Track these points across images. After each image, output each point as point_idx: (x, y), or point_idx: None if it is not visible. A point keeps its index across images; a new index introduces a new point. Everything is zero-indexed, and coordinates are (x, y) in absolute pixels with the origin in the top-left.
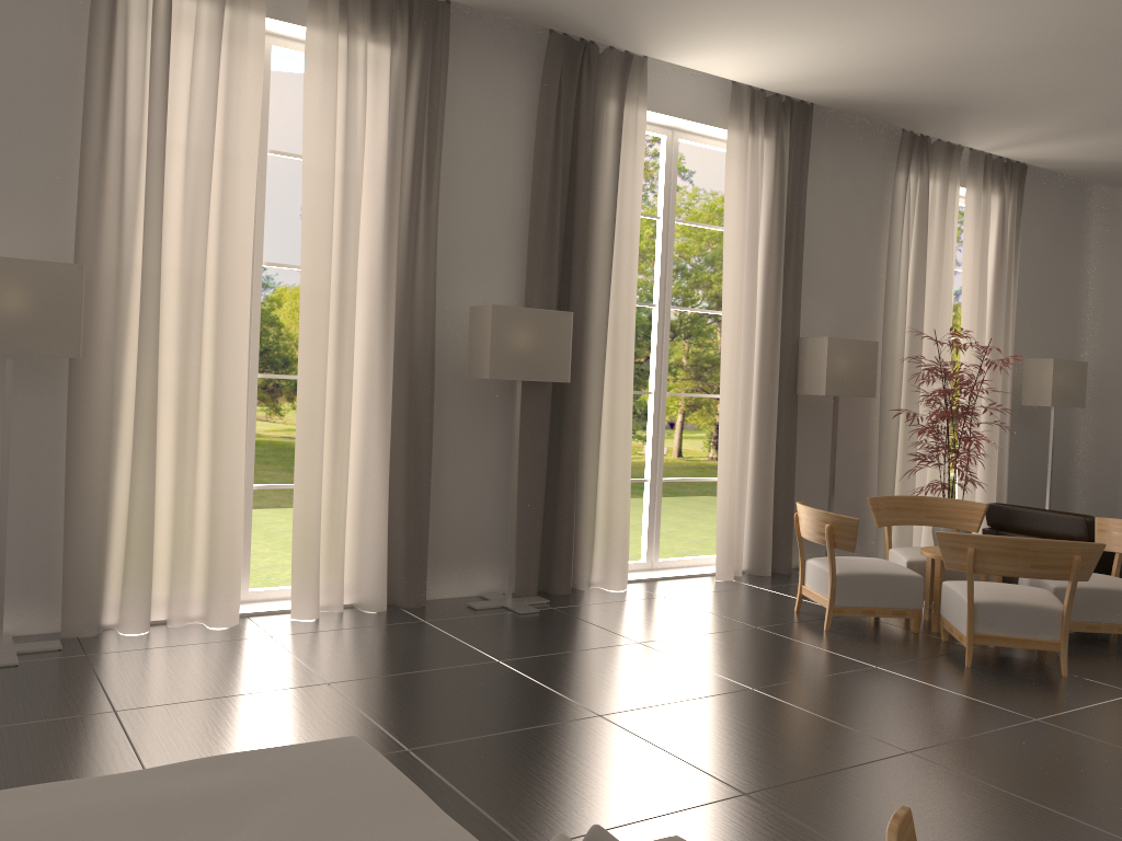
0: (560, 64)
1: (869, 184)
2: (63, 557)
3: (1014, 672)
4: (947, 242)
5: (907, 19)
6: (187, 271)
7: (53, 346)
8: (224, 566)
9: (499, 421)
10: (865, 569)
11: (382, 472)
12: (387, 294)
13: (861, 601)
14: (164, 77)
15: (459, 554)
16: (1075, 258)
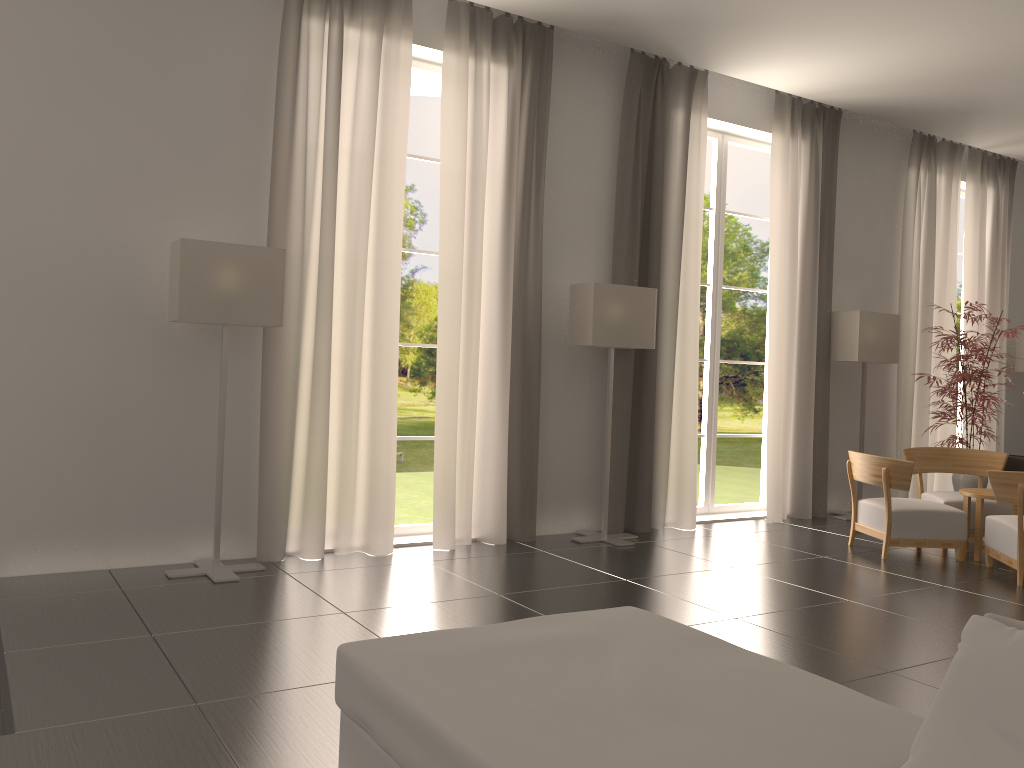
0: (640, 78)
1: (885, 179)
2: (258, 494)
3: None
4: (951, 229)
5: (947, 36)
6: (353, 254)
7: (262, 316)
8: (383, 503)
9: (590, 382)
10: (915, 507)
11: (504, 425)
12: (507, 273)
13: (914, 534)
14: (338, 93)
15: (559, 497)
16: None
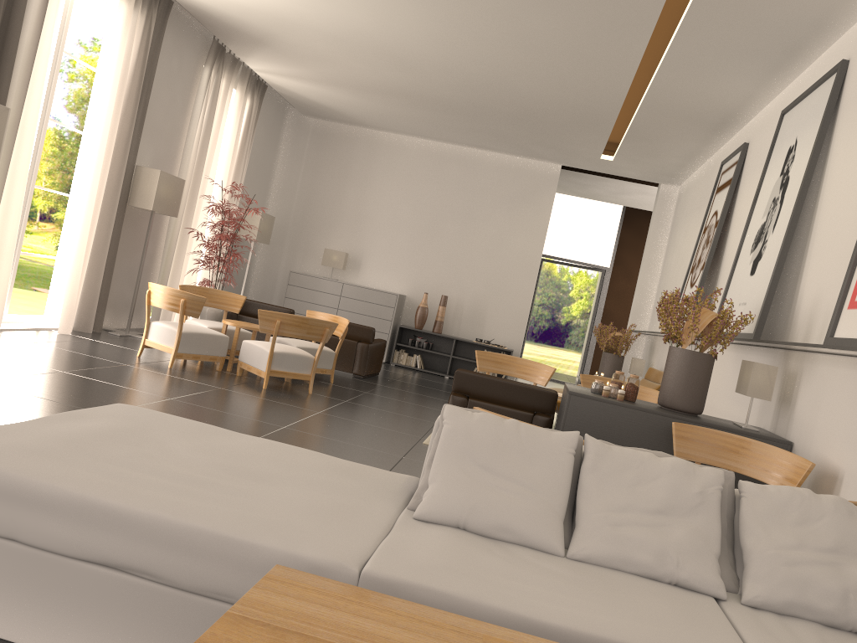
0: None
1: (188, 68)
2: None
3: (288, 392)
4: (222, 122)
5: None
6: None
7: None
8: None
9: None
10: (198, 330)
11: None
12: None
13: (194, 350)
14: None
15: None
16: (274, 151)
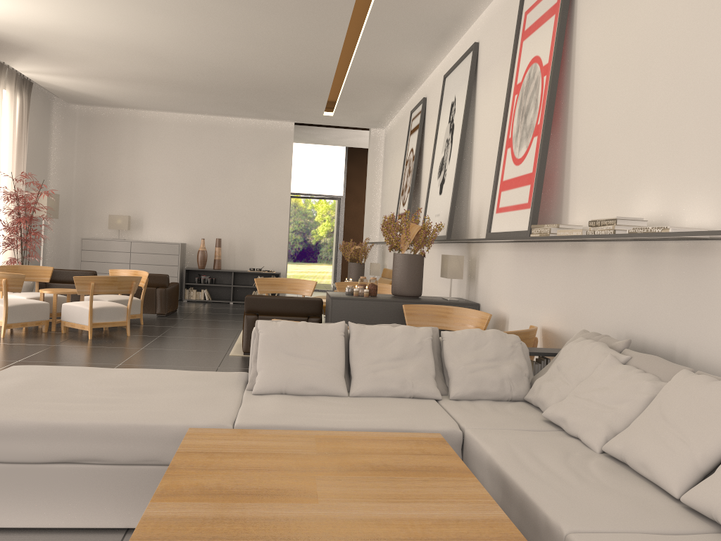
0: None
1: None
2: None
3: (110, 338)
4: None
5: (46, 9)
6: None
7: None
8: None
9: None
10: (21, 302)
11: None
12: None
13: (21, 319)
14: None
15: None
16: (47, 137)
